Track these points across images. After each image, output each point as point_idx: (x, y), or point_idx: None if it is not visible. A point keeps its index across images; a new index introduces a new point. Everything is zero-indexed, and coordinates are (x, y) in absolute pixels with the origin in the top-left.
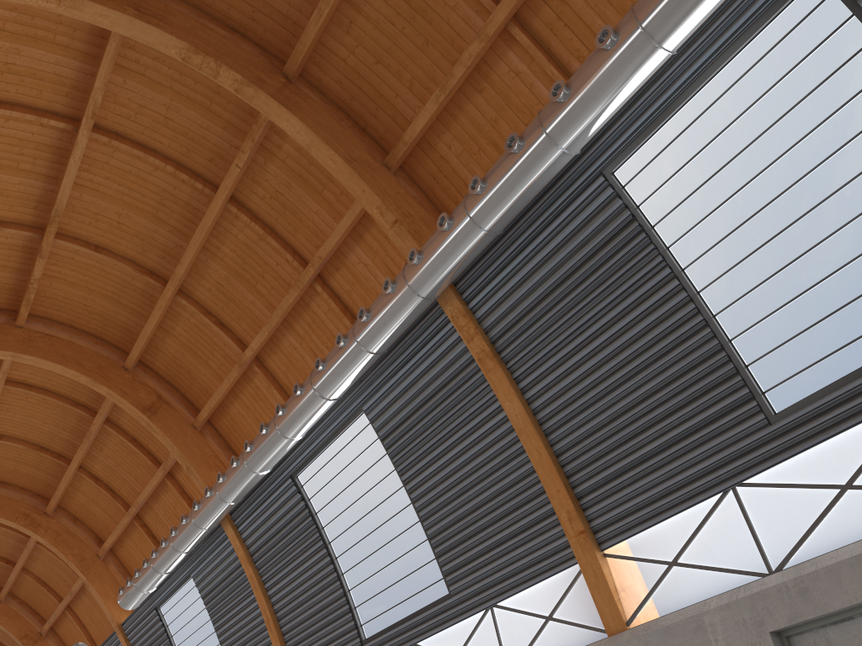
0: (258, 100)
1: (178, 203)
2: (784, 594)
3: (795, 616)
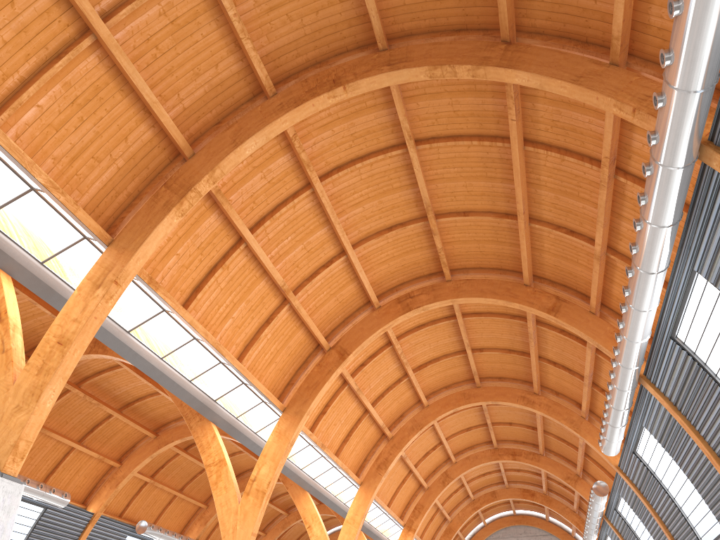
0: (490, 74)
1: (495, 162)
2: None
3: None
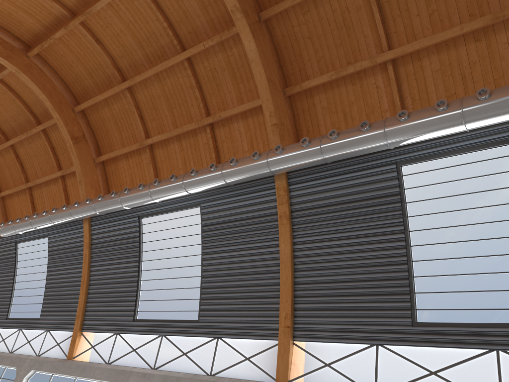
0: (240, 23)
1: (157, 44)
2: None
3: None
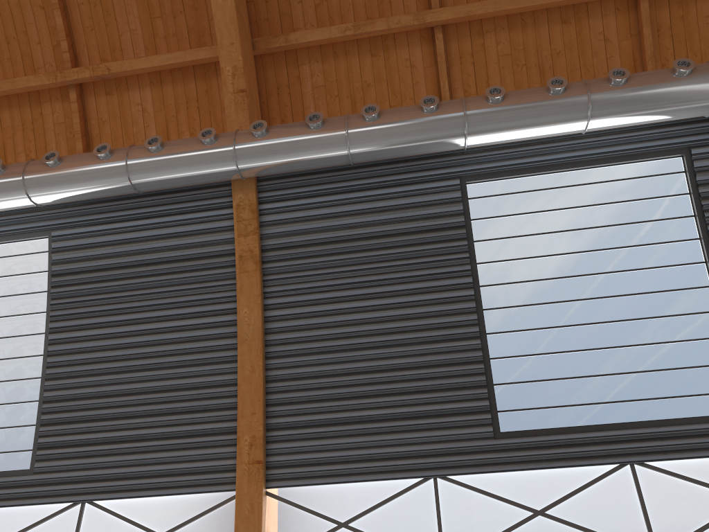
0: None
1: None
2: None
3: None
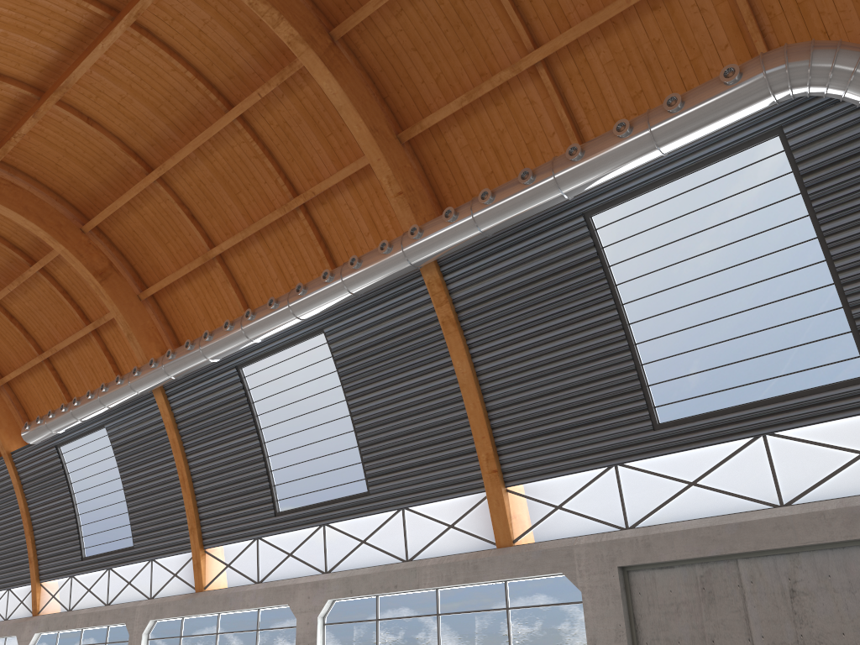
0: (307, 57)
1: (184, 104)
2: (633, 544)
3: (637, 560)
